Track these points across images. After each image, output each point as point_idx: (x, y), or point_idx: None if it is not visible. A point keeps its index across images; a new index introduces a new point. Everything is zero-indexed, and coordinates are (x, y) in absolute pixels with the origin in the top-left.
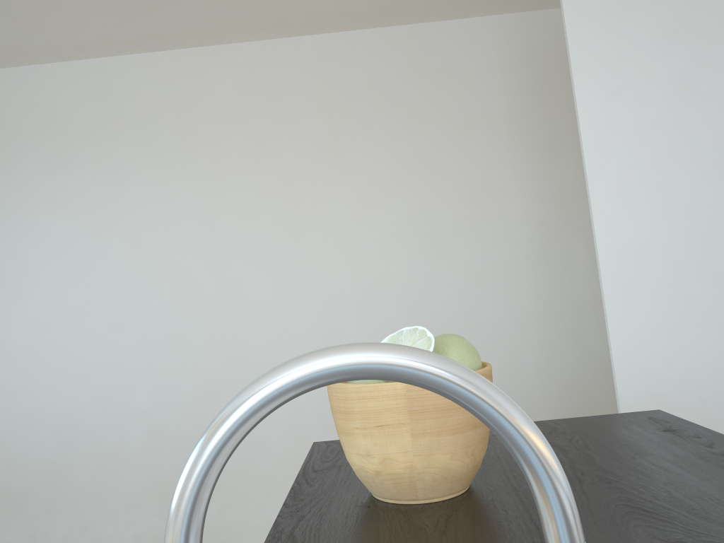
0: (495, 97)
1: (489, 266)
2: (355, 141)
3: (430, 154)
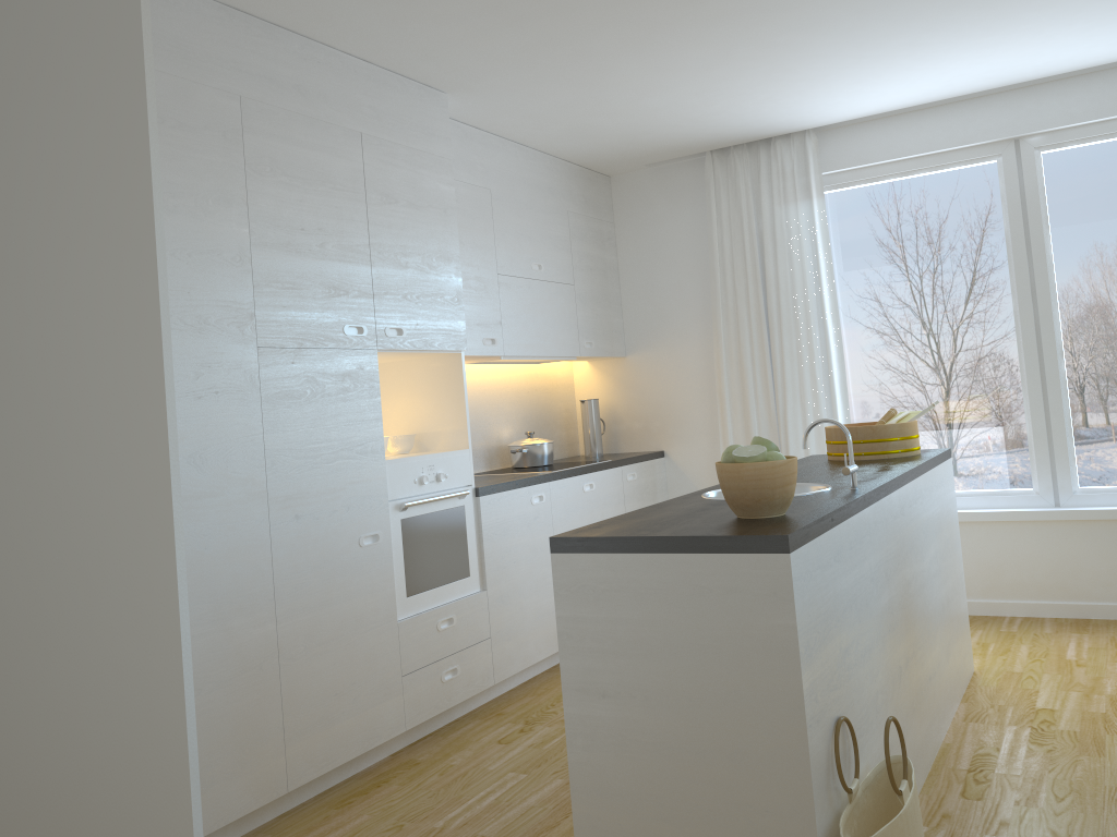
0: None
1: None
2: None
3: None
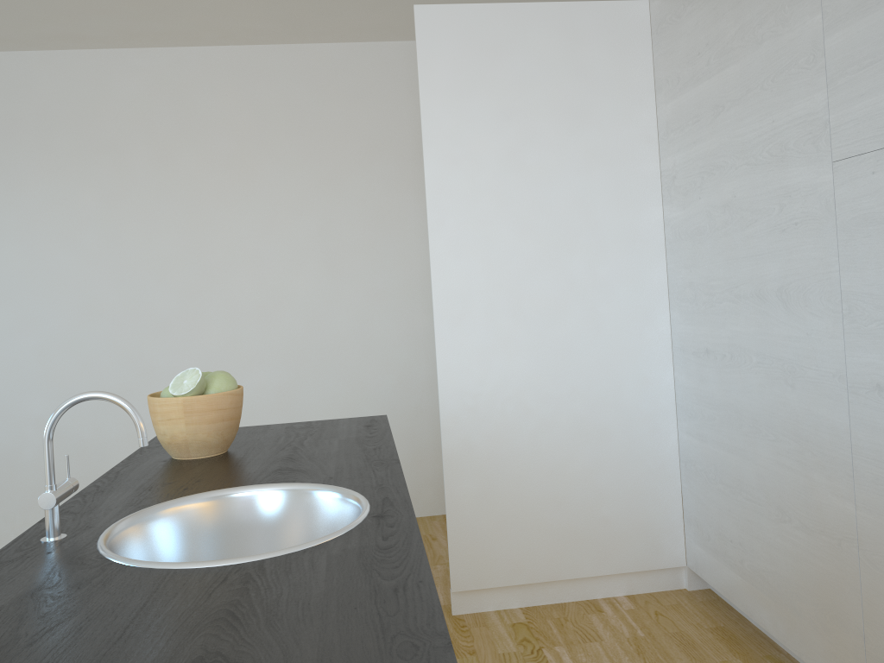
0: (403, 124)
1: (388, 286)
2: (264, 158)
3: (337, 175)
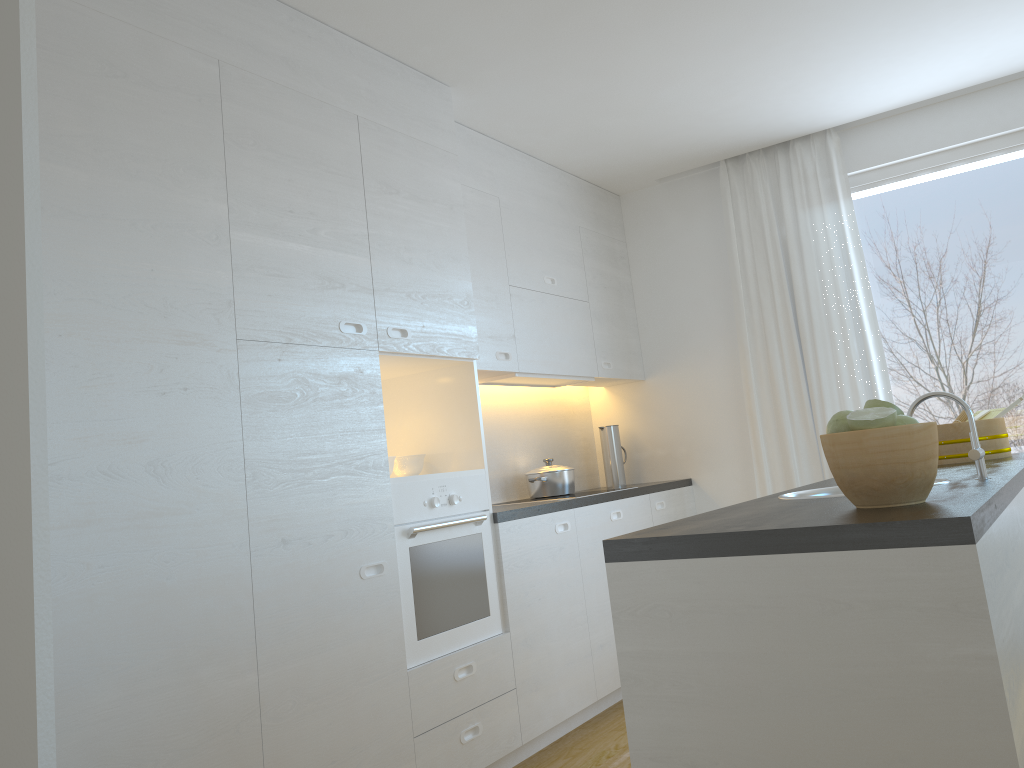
0: None
1: None
2: None
3: None
